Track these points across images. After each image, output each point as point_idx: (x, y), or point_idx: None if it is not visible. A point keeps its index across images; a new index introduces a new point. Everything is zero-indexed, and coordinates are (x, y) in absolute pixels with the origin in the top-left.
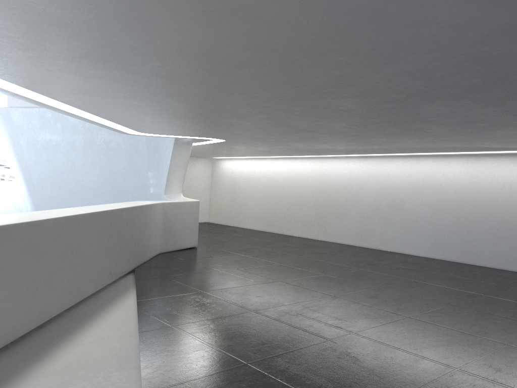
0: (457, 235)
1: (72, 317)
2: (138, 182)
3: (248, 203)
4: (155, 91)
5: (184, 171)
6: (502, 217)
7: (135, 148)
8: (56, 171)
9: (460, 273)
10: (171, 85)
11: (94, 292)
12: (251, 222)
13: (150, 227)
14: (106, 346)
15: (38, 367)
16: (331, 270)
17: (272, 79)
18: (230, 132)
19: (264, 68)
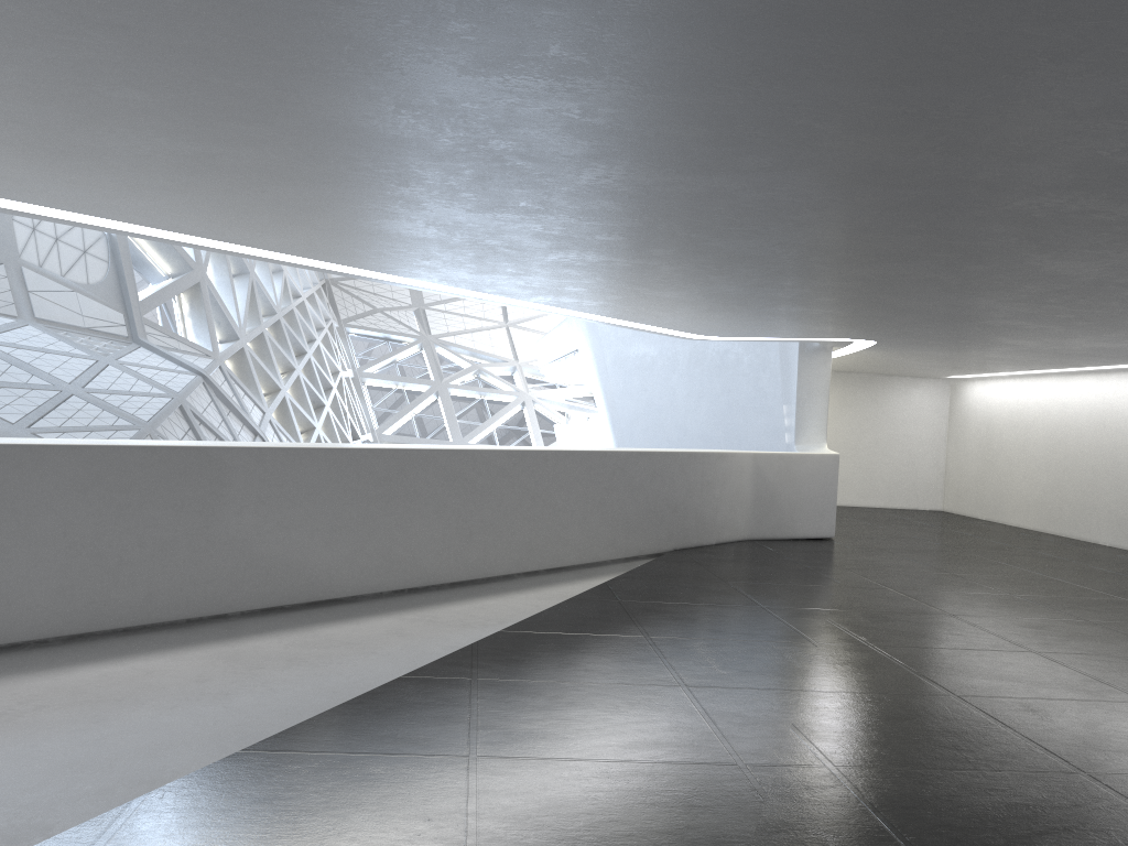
0: None
1: (524, 581)
2: (766, 423)
3: (1013, 471)
4: (609, 282)
5: (824, 401)
6: None
7: (763, 362)
8: (651, 406)
9: None
10: (612, 274)
11: (576, 563)
12: (1019, 512)
13: (717, 491)
14: (524, 605)
15: (440, 606)
16: (1044, 591)
17: (710, 256)
18: (845, 326)
19: (672, 247)
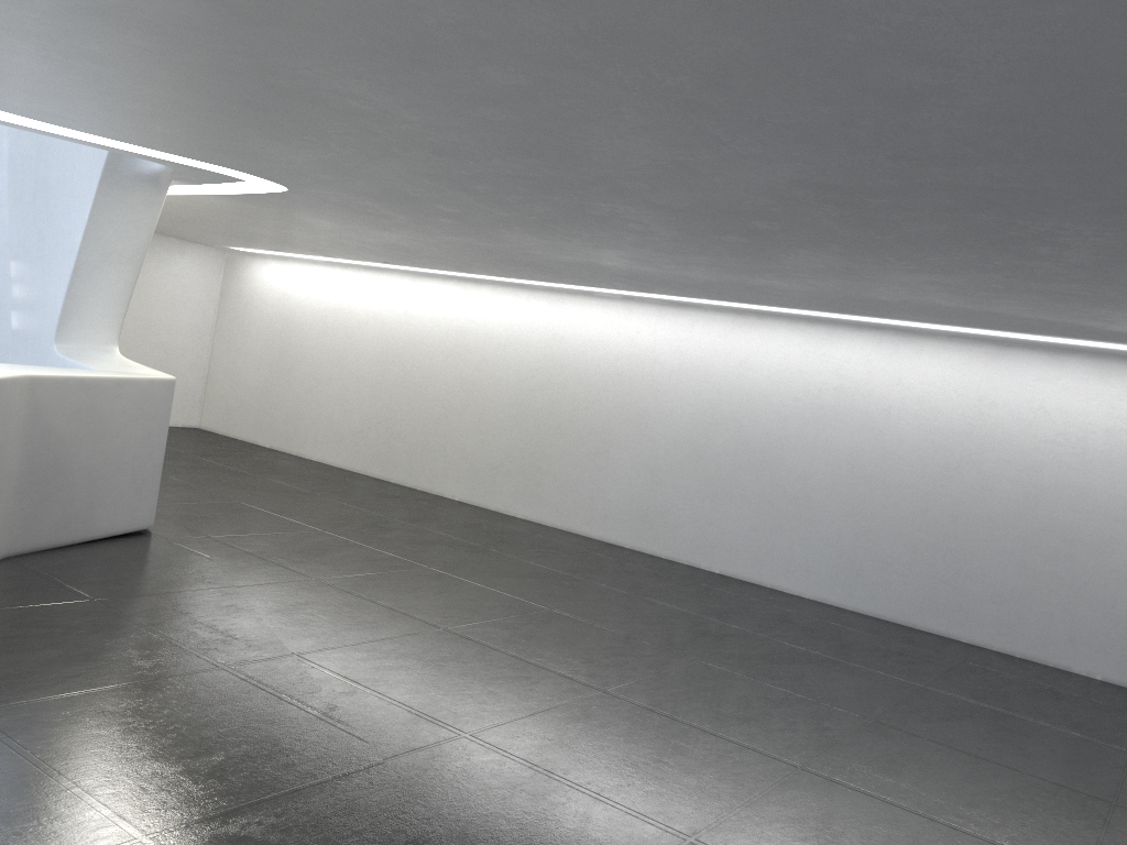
0: (916, 552)
1: None
2: None
3: (321, 389)
4: None
5: (130, 274)
6: (1049, 520)
7: None
8: None
9: (955, 678)
10: None
11: None
12: (326, 444)
13: None
14: None
15: None
16: (611, 662)
17: None
18: (321, 152)
19: None
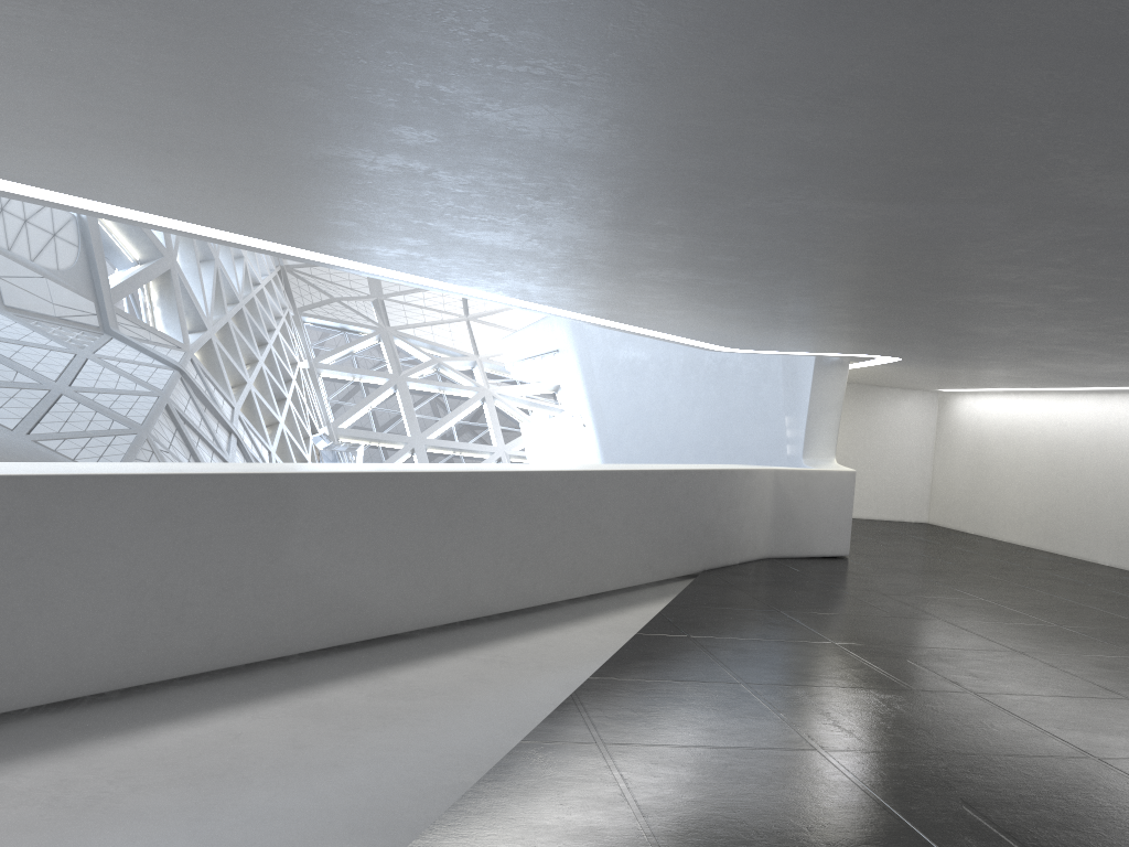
0: None
1: (572, 610)
2: (766, 434)
3: (1006, 487)
4: (681, 298)
5: (836, 415)
6: None
7: (764, 372)
8: (641, 412)
9: None
10: (692, 291)
11: (617, 588)
12: (1011, 528)
13: (742, 509)
14: (590, 641)
15: (503, 642)
16: (1088, 621)
17: (814, 279)
18: (885, 344)
19: (781, 269)
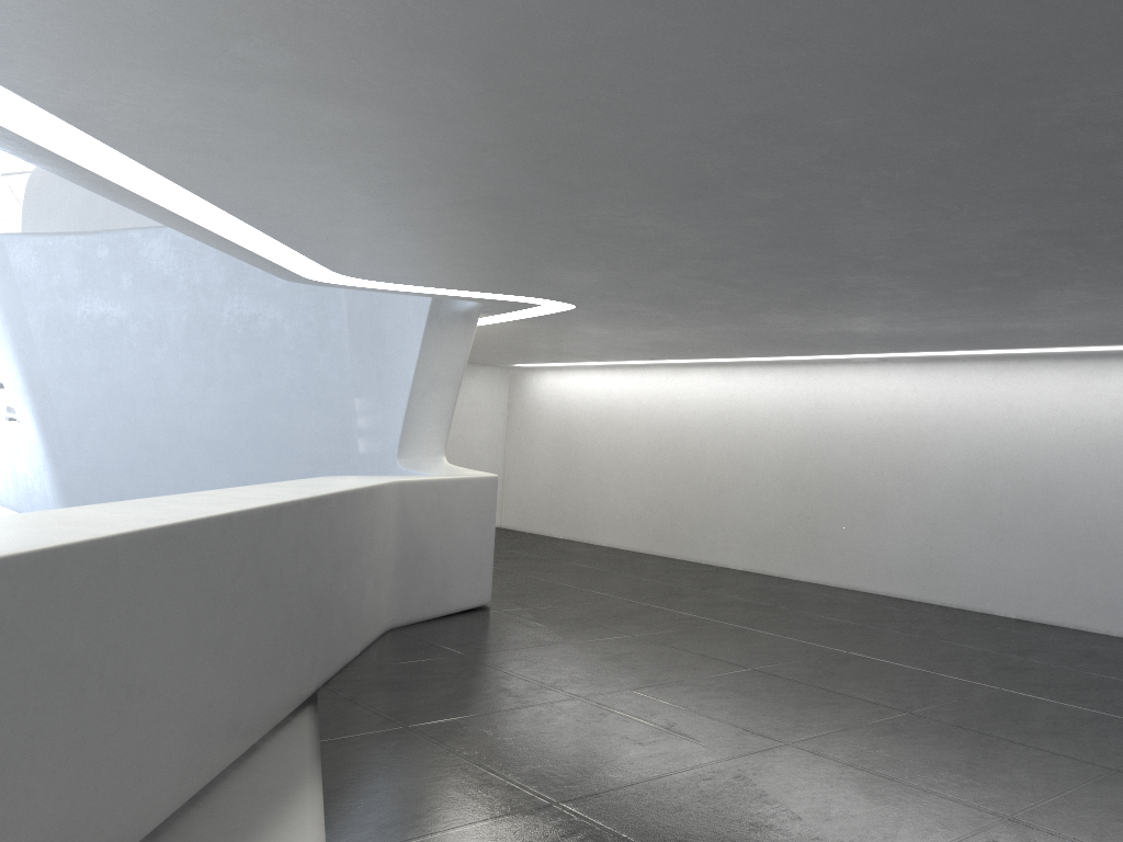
0: None
1: None
2: (326, 424)
3: (604, 480)
4: (423, 29)
5: (452, 395)
6: None
7: (320, 335)
8: (117, 396)
9: None
10: None
11: (173, 811)
12: (613, 530)
13: (365, 557)
14: None
15: None
16: (913, 691)
17: None
18: (609, 272)
19: None
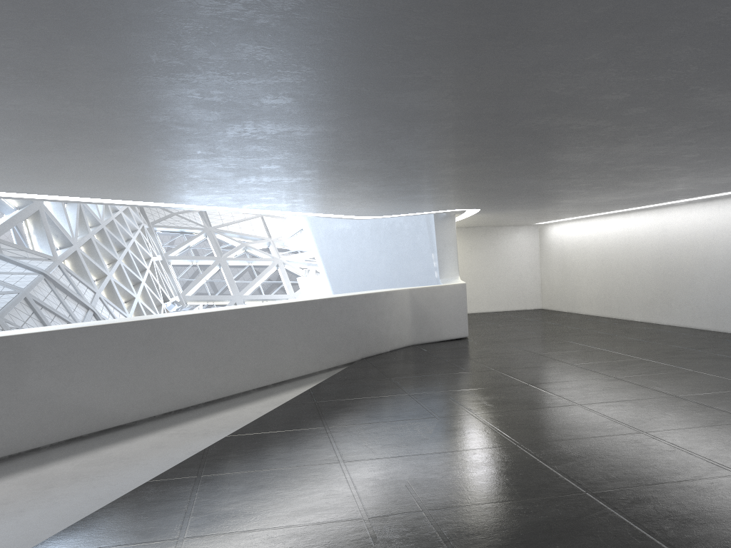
0: None
1: (256, 394)
2: (423, 266)
3: (580, 280)
4: (287, 192)
5: (454, 249)
6: None
7: (417, 227)
8: (351, 262)
9: None
10: (286, 187)
11: (293, 377)
12: (586, 305)
13: (387, 316)
14: (252, 413)
15: (193, 421)
16: (593, 359)
17: (343, 171)
18: (455, 202)
19: (315, 168)
